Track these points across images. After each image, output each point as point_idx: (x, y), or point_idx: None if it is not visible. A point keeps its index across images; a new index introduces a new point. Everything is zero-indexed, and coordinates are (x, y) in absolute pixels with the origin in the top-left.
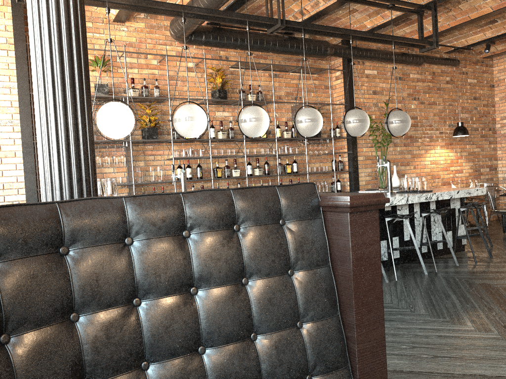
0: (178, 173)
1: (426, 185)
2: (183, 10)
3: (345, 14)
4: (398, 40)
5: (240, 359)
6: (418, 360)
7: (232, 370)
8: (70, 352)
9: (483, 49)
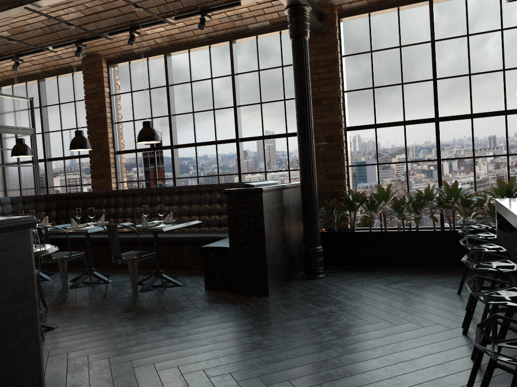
0: None
1: None
2: None
3: None
4: None
5: None
6: (261, 333)
7: None
8: None
9: None
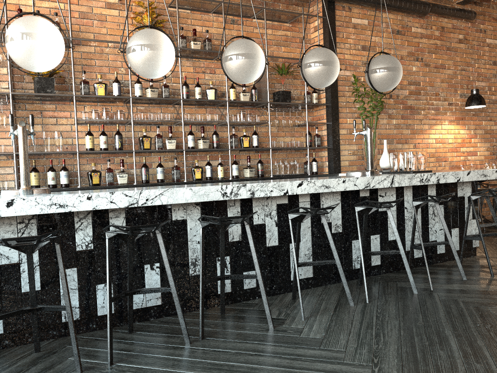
0: (87, 142)
1: (423, 163)
2: None
3: None
4: None
5: None
6: None
7: None
8: None
9: None
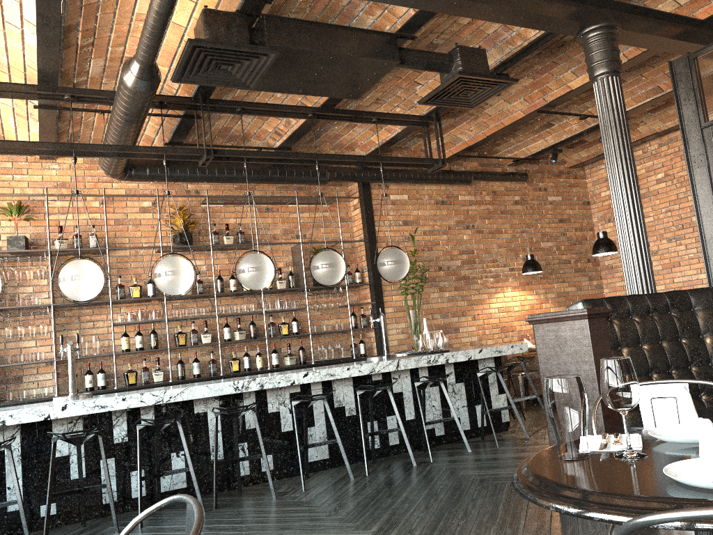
0: (123, 343)
1: (440, 344)
2: (69, 148)
3: (343, 129)
4: (385, 161)
5: None
6: None
7: None
8: None
9: (564, 157)
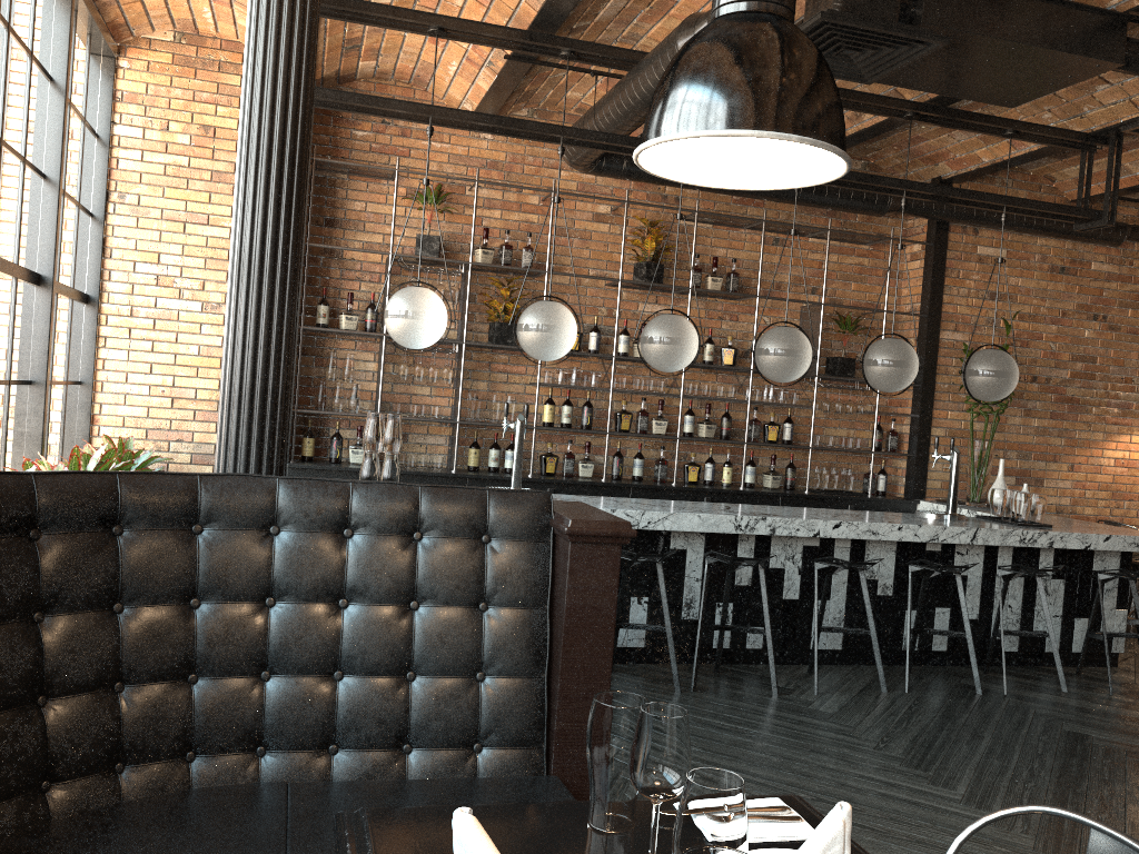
0: (545, 413)
1: (1038, 513)
2: (559, 134)
3: (933, 131)
4: (1014, 206)
5: (383, 697)
6: None
7: (370, 708)
8: (182, 638)
9: None
